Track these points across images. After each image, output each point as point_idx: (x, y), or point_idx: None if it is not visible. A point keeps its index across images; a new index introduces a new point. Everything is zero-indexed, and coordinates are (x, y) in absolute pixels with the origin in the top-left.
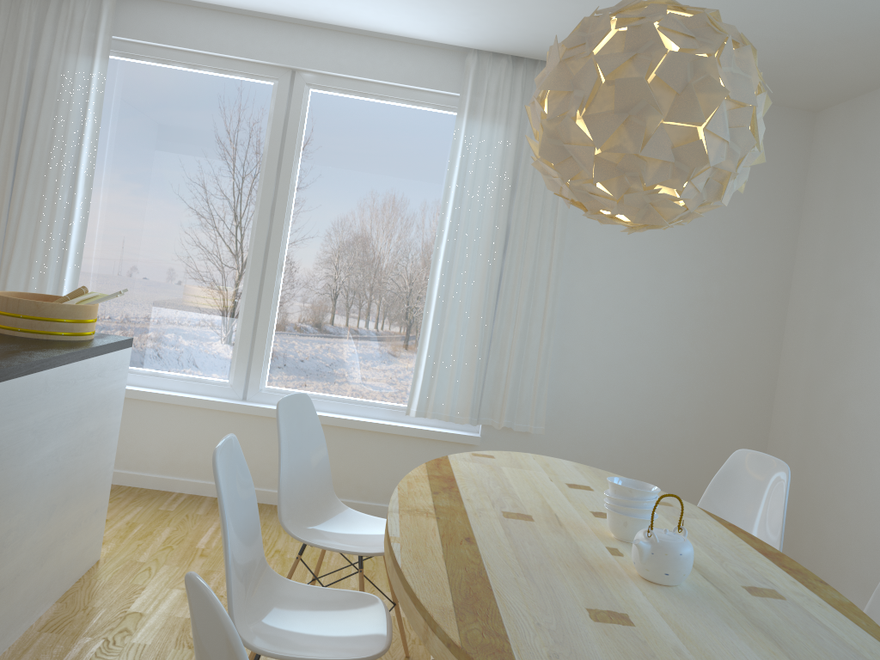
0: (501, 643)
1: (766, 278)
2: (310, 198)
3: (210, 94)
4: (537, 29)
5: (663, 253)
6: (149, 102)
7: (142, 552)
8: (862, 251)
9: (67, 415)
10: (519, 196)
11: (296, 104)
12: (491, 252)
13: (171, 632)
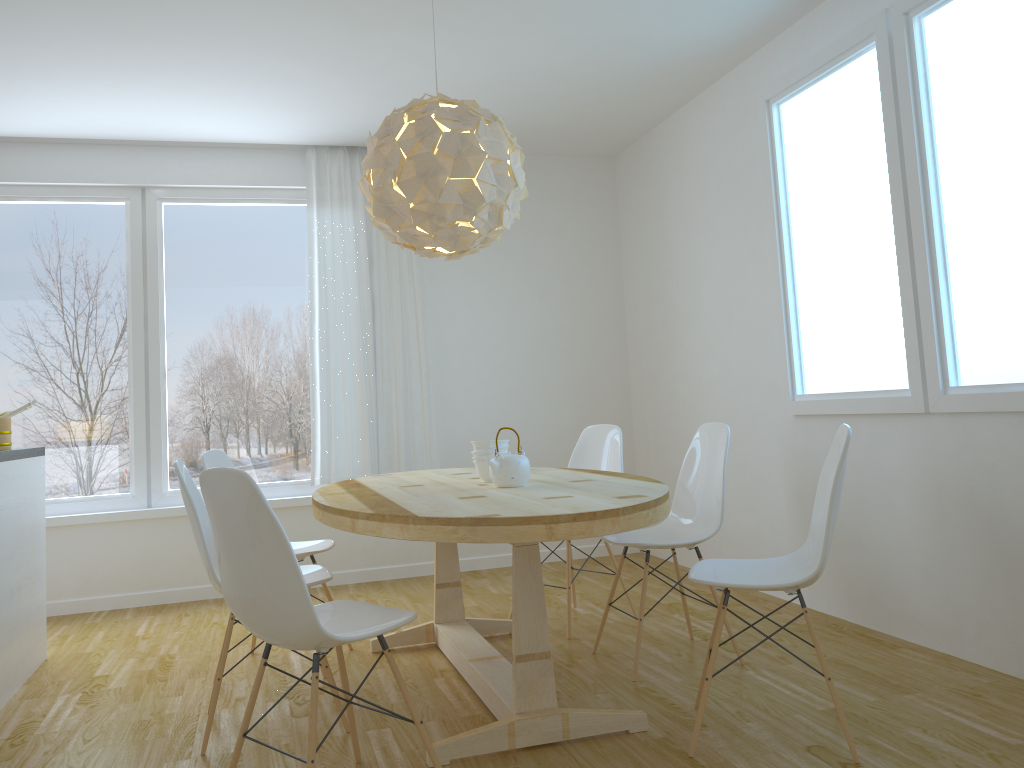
0: (400, 509)
1: (603, 302)
2: (181, 303)
3: (63, 222)
4: (363, 122)
5: (513, 296)
6: (0, 239)
7: (85, 647)
8: (663, 262)
9: (11, 508)
10: (377, 268)
11: (152, 218)
12: (361, 321)
13: (140, 678)
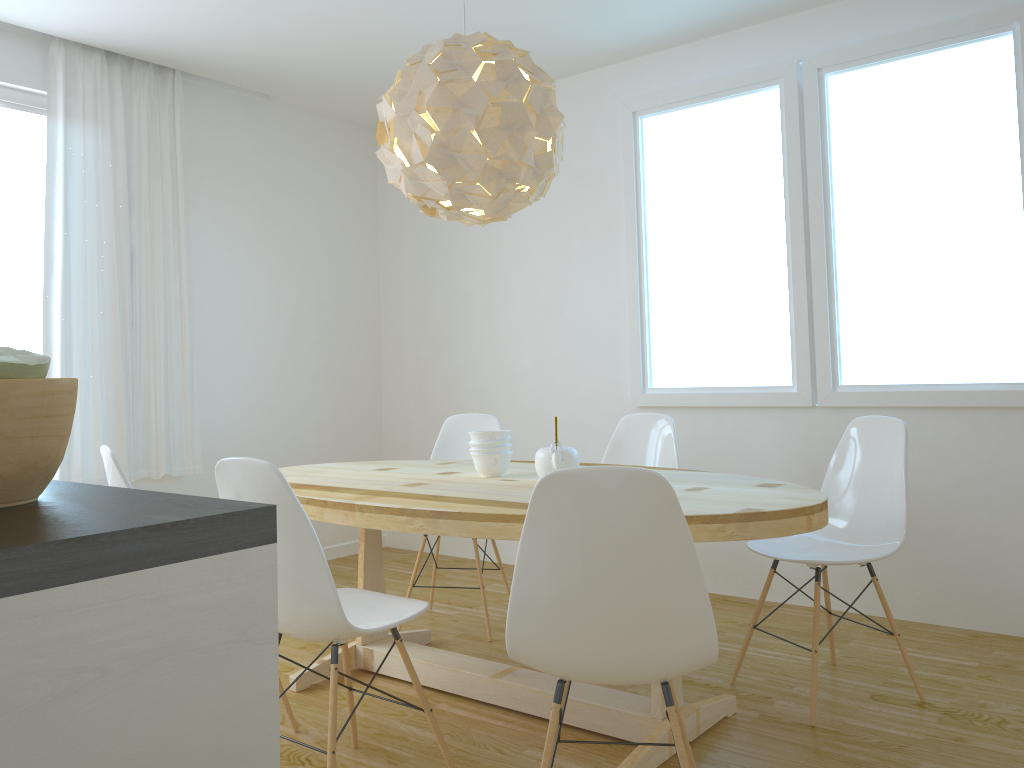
0: None
1: (362, 283)
2: None
3: None
4: (170, 28)
5: (279, 266)
6: None
7: None
8: (451, 248)
9: None
10: (138, 213)
11: None
12: (118, 279)
13: None
